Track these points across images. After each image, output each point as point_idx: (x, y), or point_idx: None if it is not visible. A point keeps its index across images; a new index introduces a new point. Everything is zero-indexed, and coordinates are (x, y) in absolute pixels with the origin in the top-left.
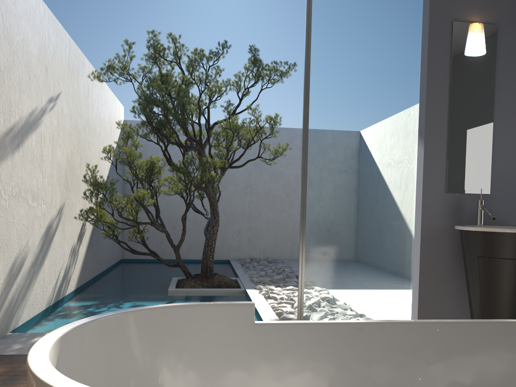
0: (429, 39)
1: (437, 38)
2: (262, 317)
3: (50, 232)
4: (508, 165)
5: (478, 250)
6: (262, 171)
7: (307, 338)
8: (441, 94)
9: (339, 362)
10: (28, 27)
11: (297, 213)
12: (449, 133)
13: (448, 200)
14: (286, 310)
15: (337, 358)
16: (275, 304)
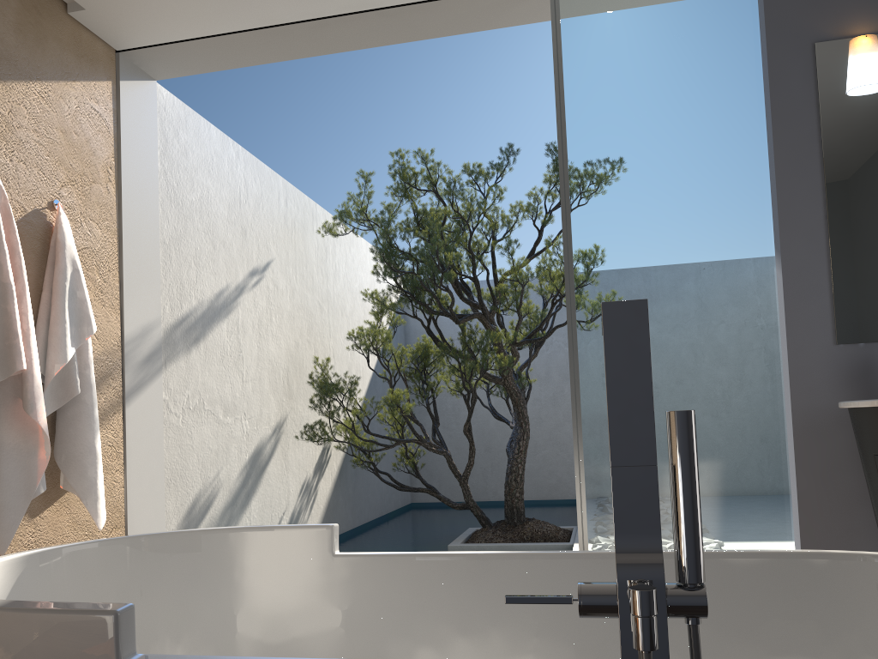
0: (770, 82)
1: (787, 77)
2: None
3: (259, 459)
4: None
5: (873, 444)
6: None
7: (411, 577)
8: (806, 172)
9: (461, 616)
10: (210, 180)
11: None
12: (829, 237)
13: (842, 357)
14: None
15: (457, 609)
16: None
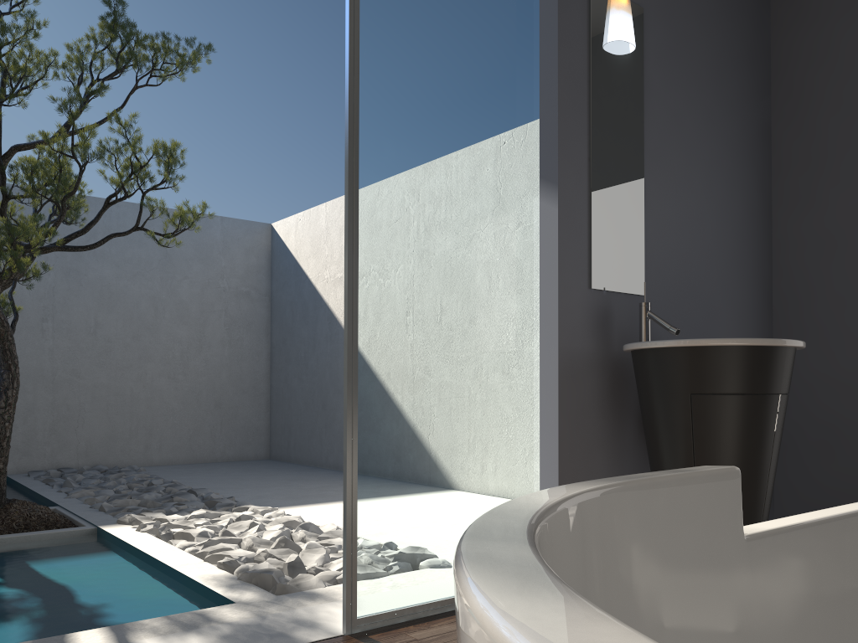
0: (559, 0)
1: (570, 3)
2: (193, 577)
3: None
4: (663, 248)
5: (693, 383)
6: (80, 286)
7: (835, 565)
8: (578, 108)
9: None
10: None
11: (157, 372)
12: (591, 180)
13: (593, 302)
14: (238, 555)
15: None
16: (199, 546)
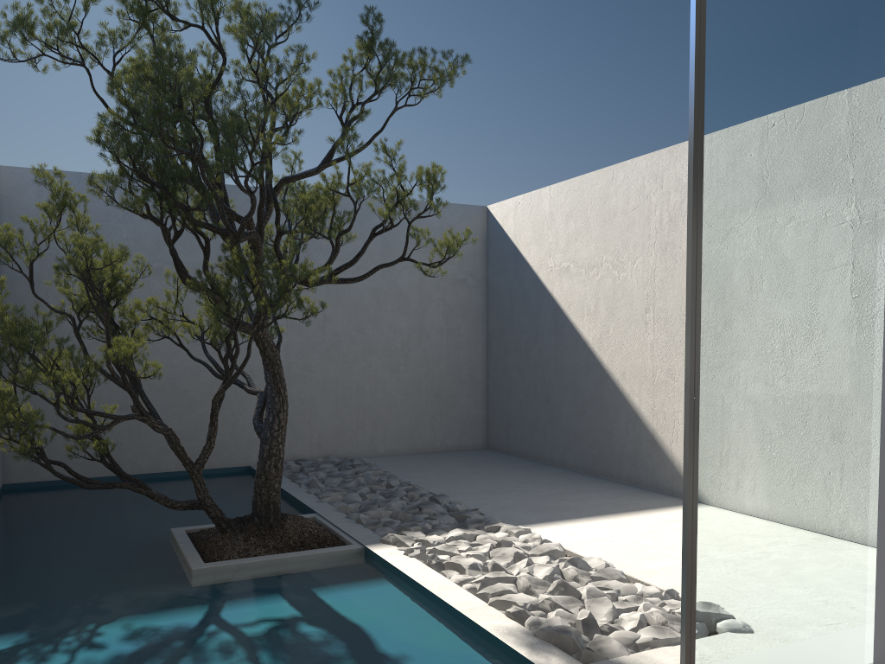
0: None
1: None
2: (489, 630)
3: None
4: None
5: None
6: None
7: None
8: None
9: None
10: None
11: (380, 364)
12: None
13: None
14: (523, 601)
15: None
16: (476, 584)
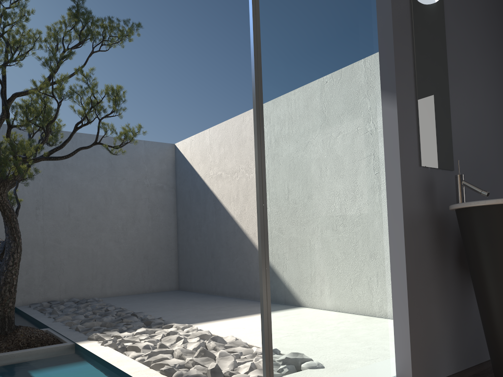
0: None
1: None
2: None
3: None
4: (462, 137)
5: None
6: (59, 186)
7: None
8: (406, 39)
9: None
10: None
11: (108, 238)
12: (417, 89)
13: (422, 176)
14: (173, 363)
15: None
16: (145, 356)
